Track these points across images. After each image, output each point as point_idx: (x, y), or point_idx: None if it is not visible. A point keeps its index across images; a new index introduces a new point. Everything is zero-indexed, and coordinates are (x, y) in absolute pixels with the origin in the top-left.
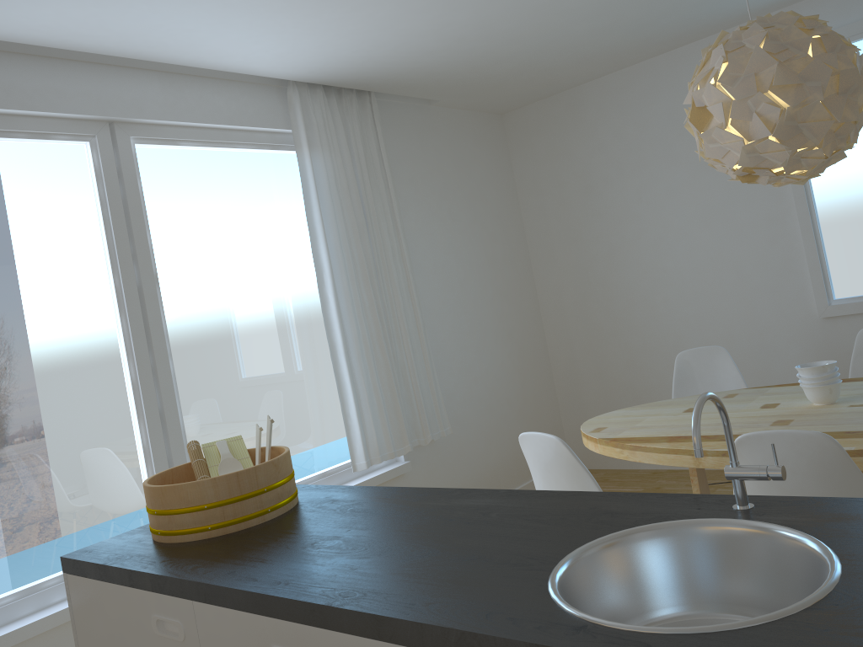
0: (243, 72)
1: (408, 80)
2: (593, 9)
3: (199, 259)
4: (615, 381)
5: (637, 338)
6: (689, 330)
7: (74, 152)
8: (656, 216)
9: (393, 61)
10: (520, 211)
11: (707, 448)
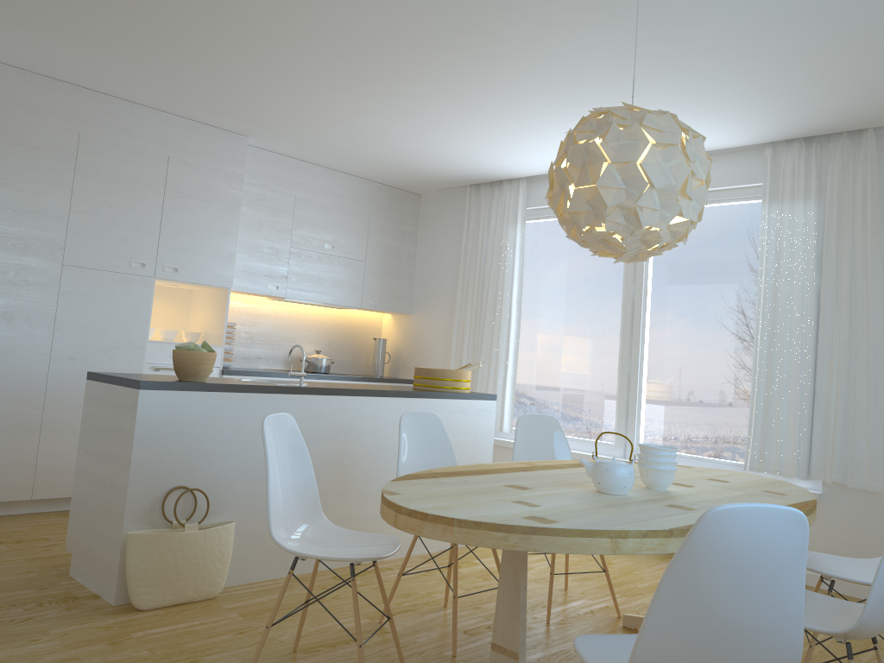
0: (712, 149)
1: (866, 115)
2: (834, 37)
3: (678, 284)
4: None
5: None
6: None
7: None
8: None
9: (792, 115)
10: None
11: (552, 460)
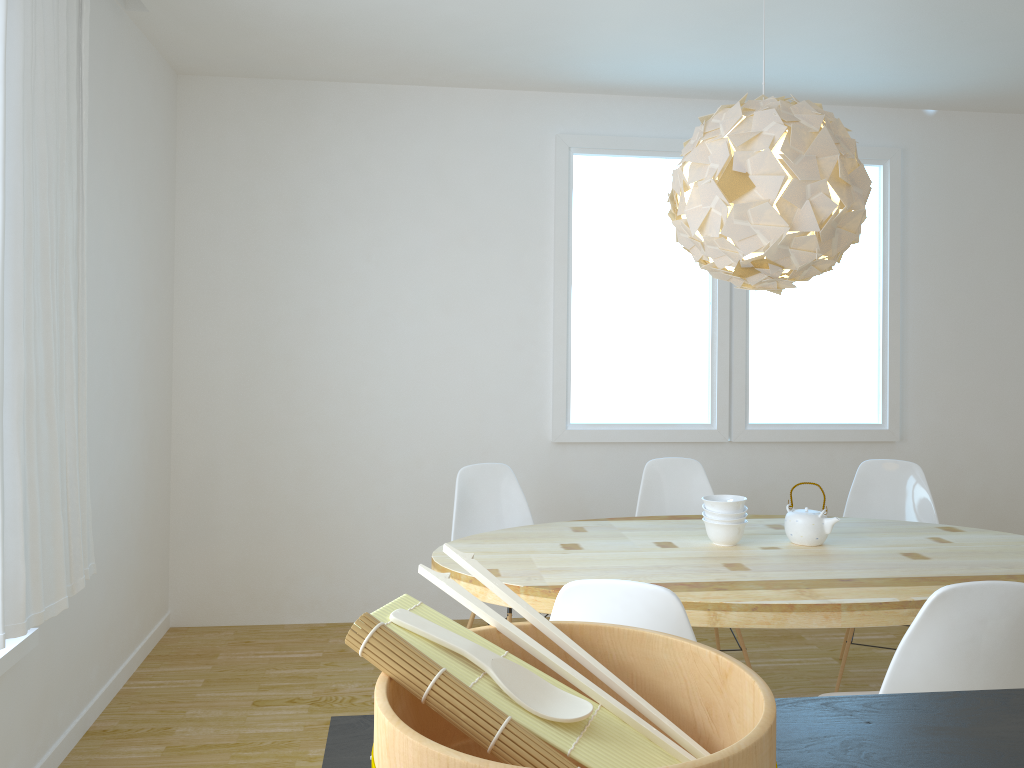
0: None
1: None
2: None
3: None
4: (275, 497)
5: (322, 440)
6: (397, 438)
7: None
8: (387, 284)
9: None
10: (175, 226)
11: (728, 600)
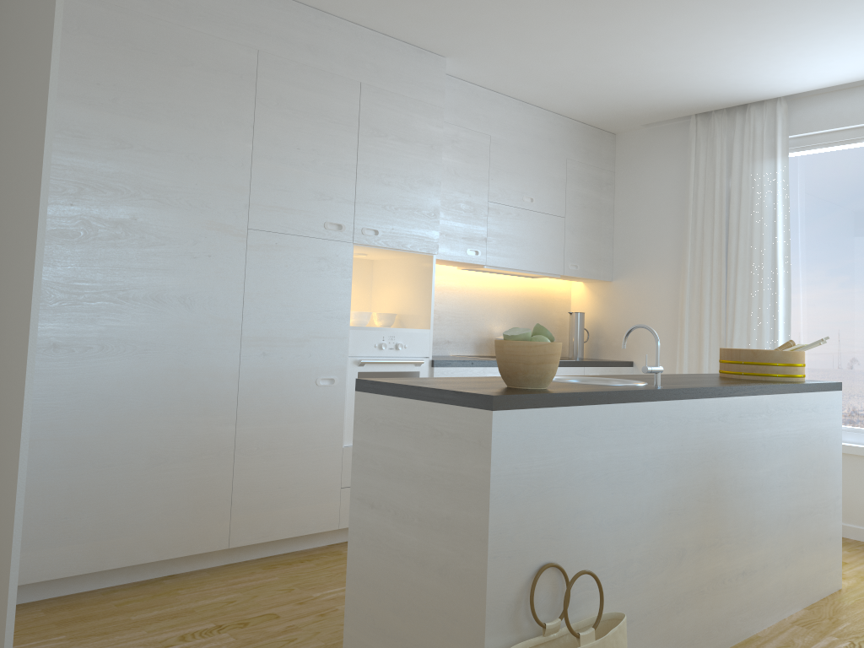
0: None
1: None
2: None
3: None
4: None
5: None
6: None
7: None
8: None
9: None
10: None
11: None
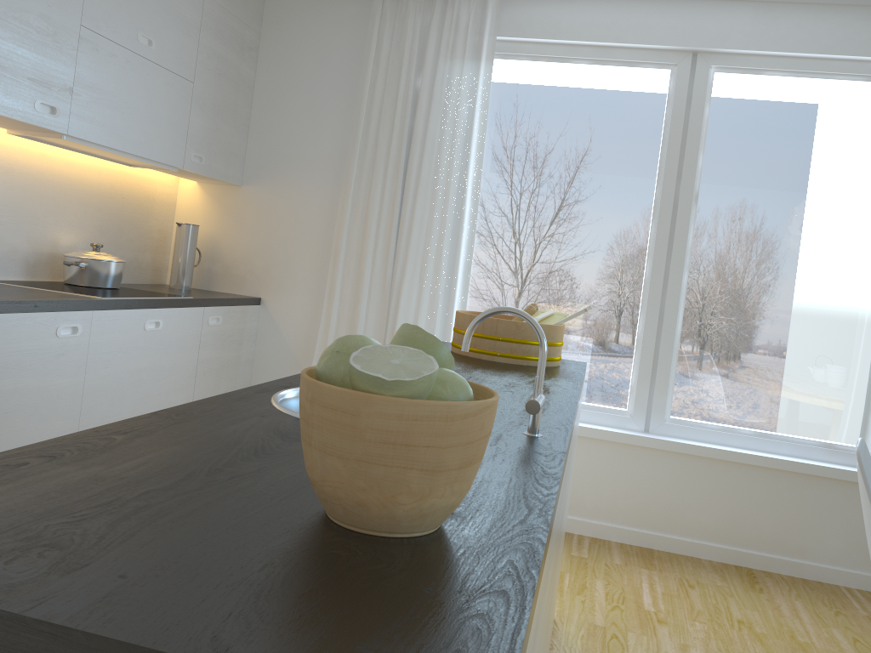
0: None
1: None
2: None
3: (749, 188)
4: None
5: None
6: None
7: (655, 78)
8: None
9: None
10: None
11: None
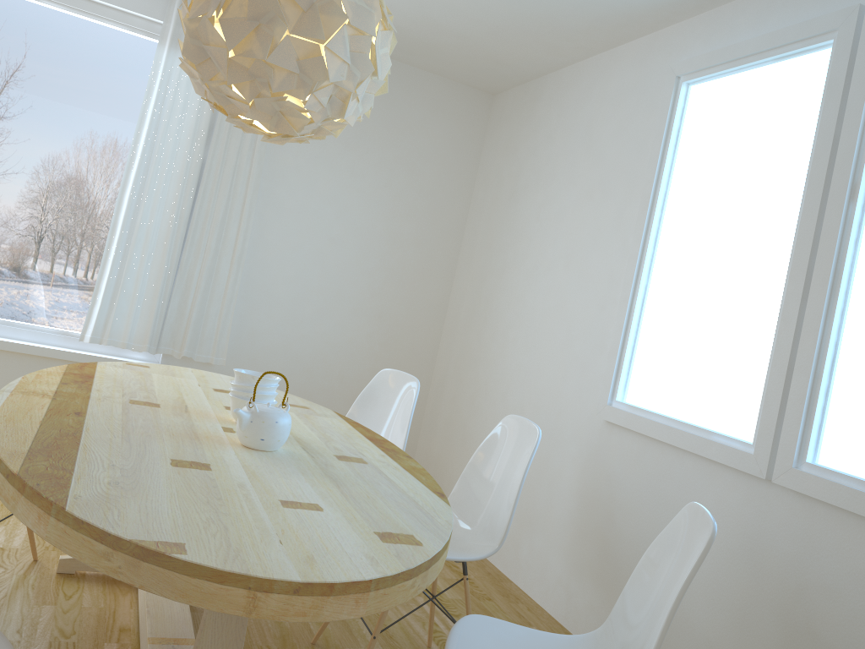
0: None
1: None
2: None
3: (18, 102)
4: (459, 412)
5: (486, 373)
6: (517, 383)
7: None
8: (541, 240)
9: None
10: (469, 202)
11: (27, 377)
